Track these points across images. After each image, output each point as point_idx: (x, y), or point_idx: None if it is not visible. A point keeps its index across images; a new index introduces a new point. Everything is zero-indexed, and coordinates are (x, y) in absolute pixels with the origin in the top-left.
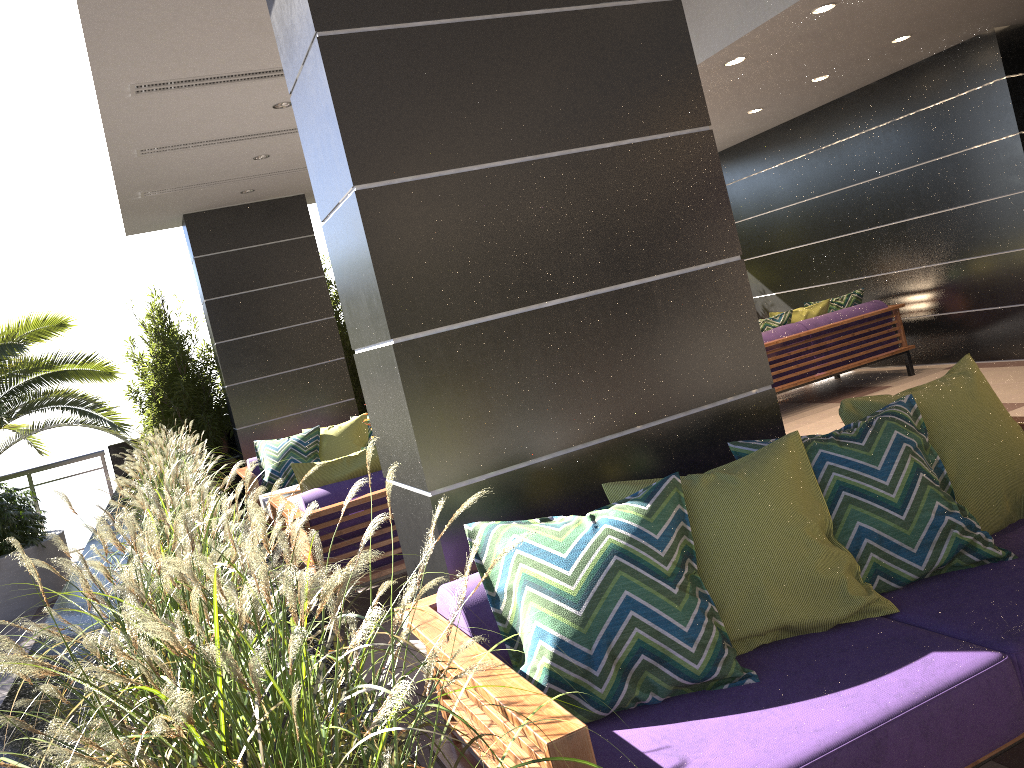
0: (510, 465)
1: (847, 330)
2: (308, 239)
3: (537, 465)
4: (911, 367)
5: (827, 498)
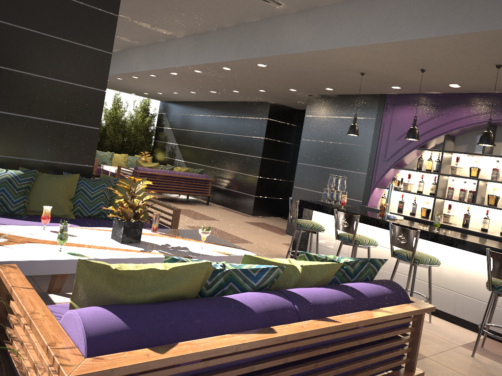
0: None
1: (190, 180)
2: None
3: (8, 158)
4: (208, 202)
5: (76, 191)
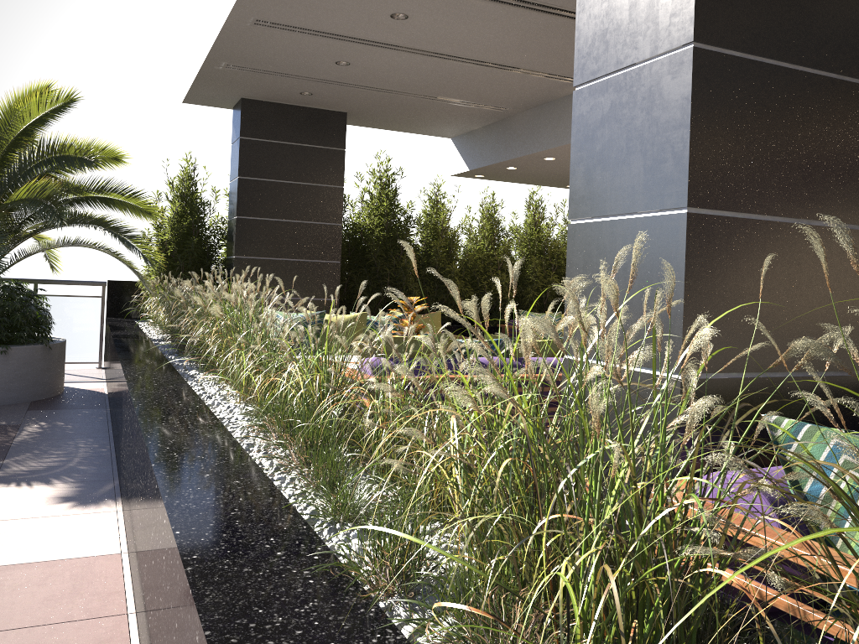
0: (751, 371)
1: None
2: (339, 152)
3: (772, 379)
4: None
5: None
